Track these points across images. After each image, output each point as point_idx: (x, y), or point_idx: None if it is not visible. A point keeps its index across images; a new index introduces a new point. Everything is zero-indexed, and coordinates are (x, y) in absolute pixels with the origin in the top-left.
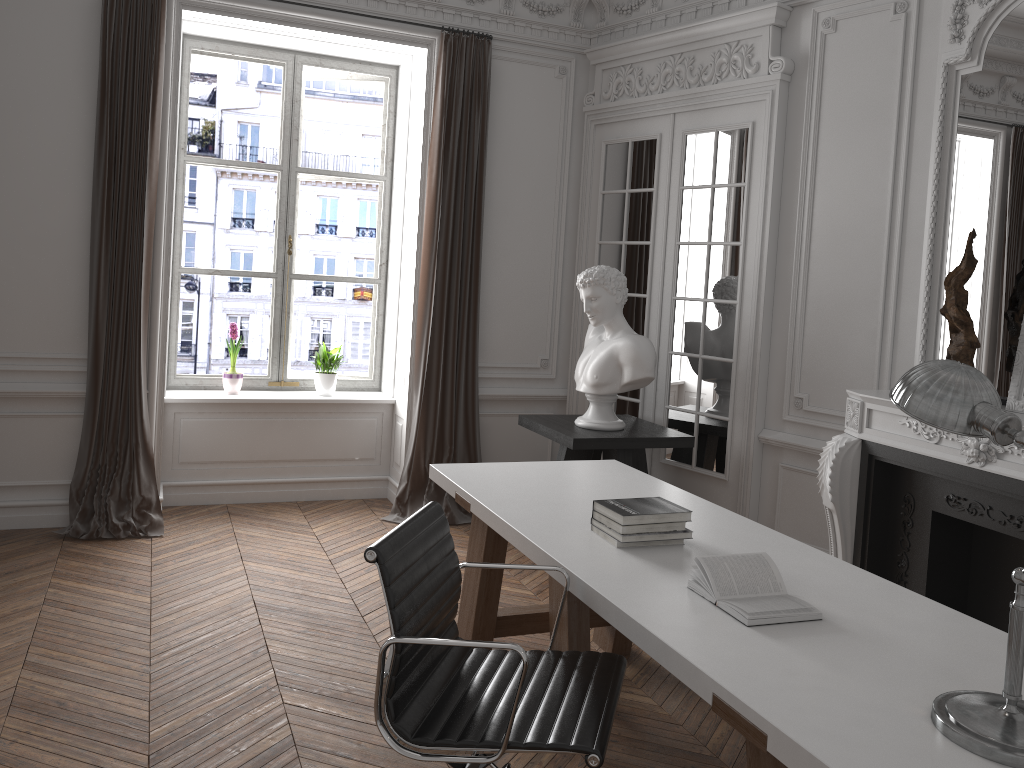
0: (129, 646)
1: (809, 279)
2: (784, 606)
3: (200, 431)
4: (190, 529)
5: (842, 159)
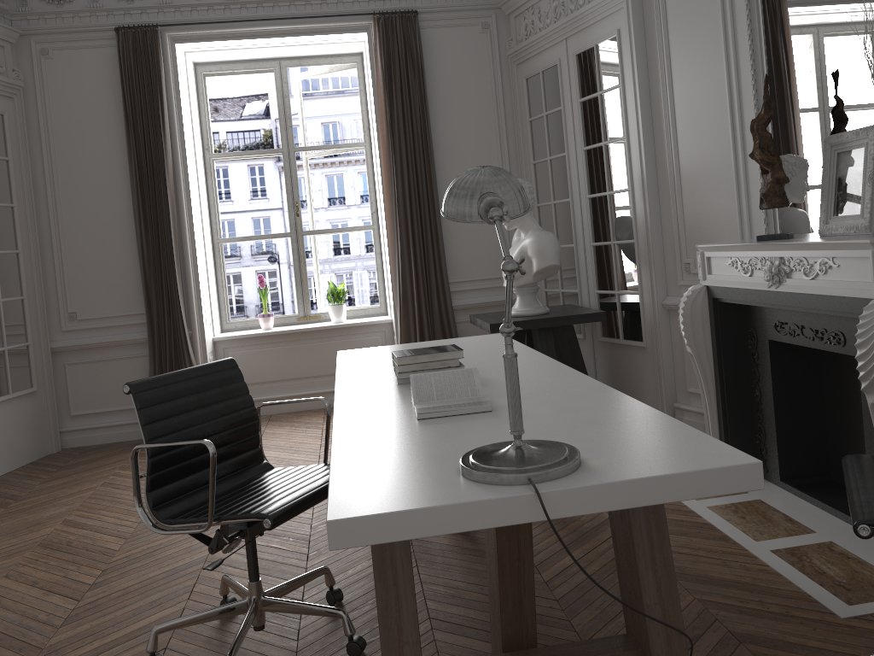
0: None
1: (679, 156)
2: (456, 402)
3: (244, 360)
4: None
5: (687, 43)
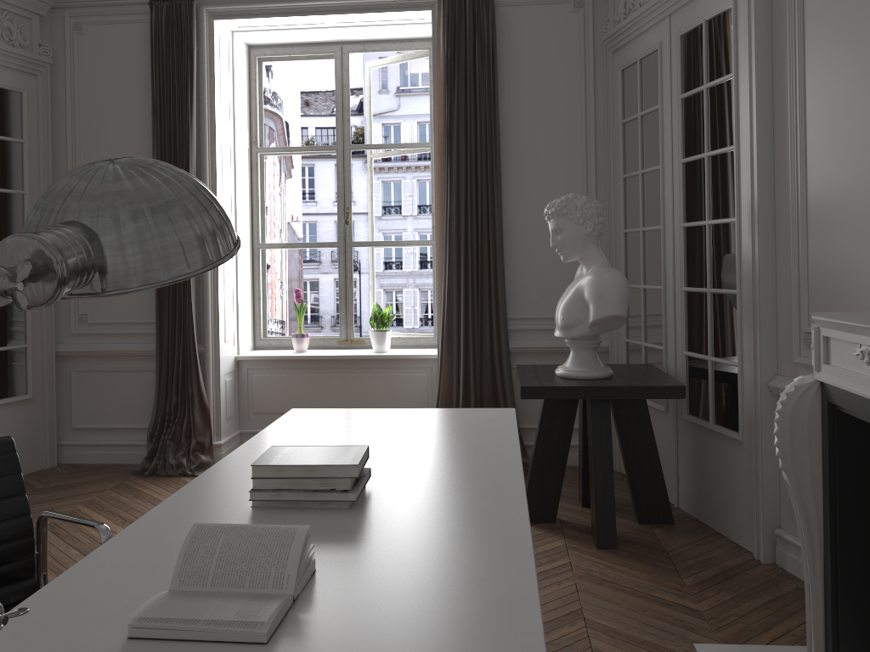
0: (49, 570)
1: (808, 176)
2: (208, 613)
3: (269, 385)
4: None
5: (830, 10)
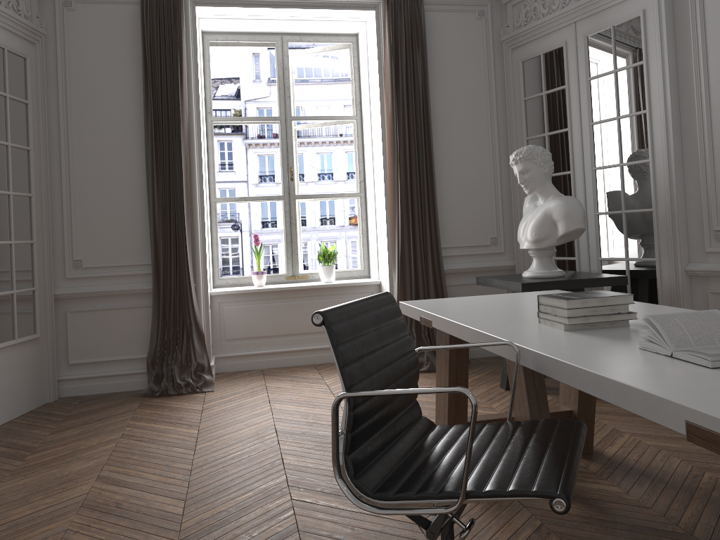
0: (177, 463)
1: (713, 127)
2: None
3: (238, 315)
4: (234, 385)
5: None
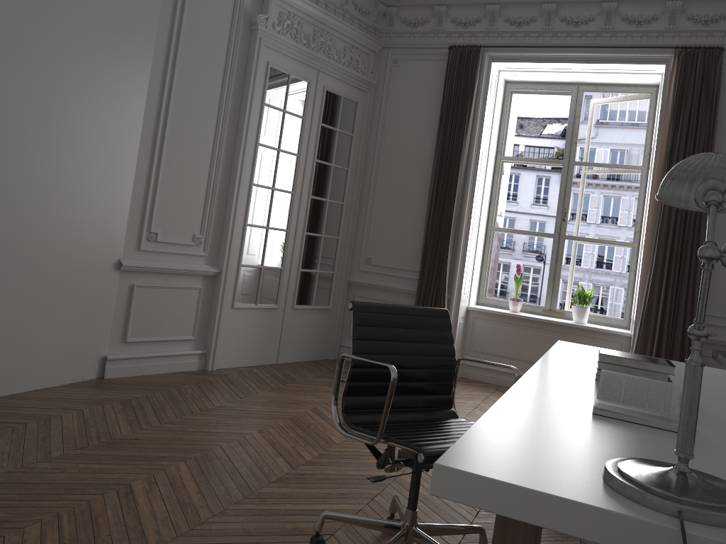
0: None
1: None
2: (640, 410)
3: (488, 332)
4: (462, 389)
5: None
